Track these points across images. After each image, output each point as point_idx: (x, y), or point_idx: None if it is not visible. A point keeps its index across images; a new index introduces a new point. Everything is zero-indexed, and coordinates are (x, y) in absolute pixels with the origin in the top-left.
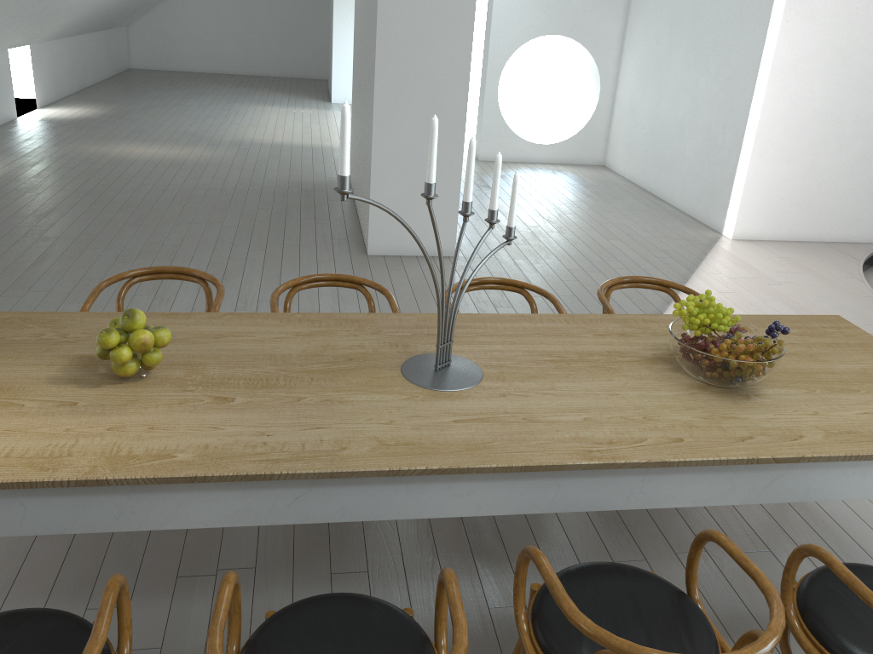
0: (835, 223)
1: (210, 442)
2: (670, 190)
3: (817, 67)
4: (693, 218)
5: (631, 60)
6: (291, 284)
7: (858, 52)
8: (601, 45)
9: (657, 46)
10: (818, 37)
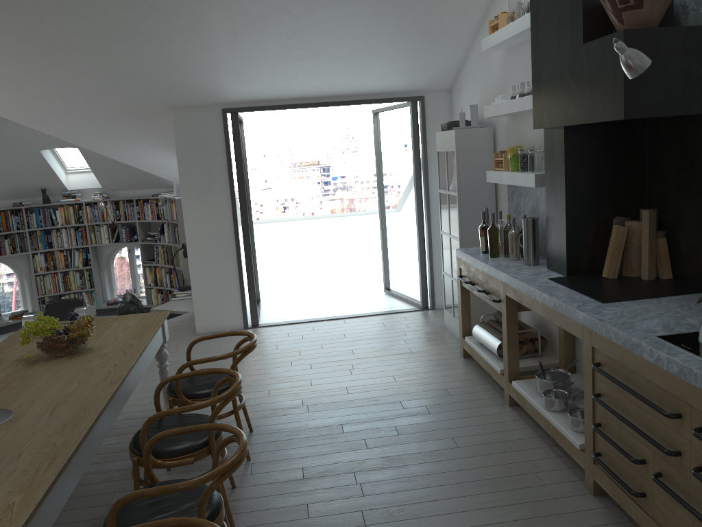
0: None
1: (4, 491)
2: None
3: None
4: None
5: None
6: None
7: None
8: None
9: None
10: None
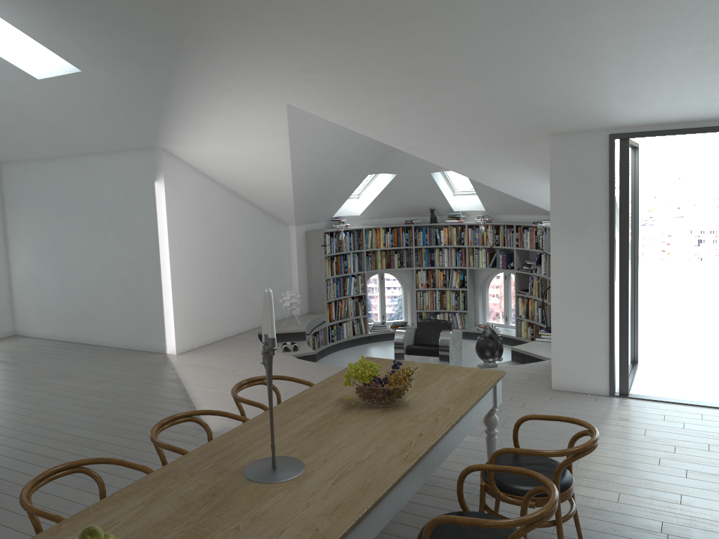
0: (230, 323)
1: None
2: (102, 335)
3: (193, 227)
4: (135, 350)
5: (20, 244)
6: (28, 492)
7: (211, 214)
8: None
9: (49, 230)
10: (188, 208)
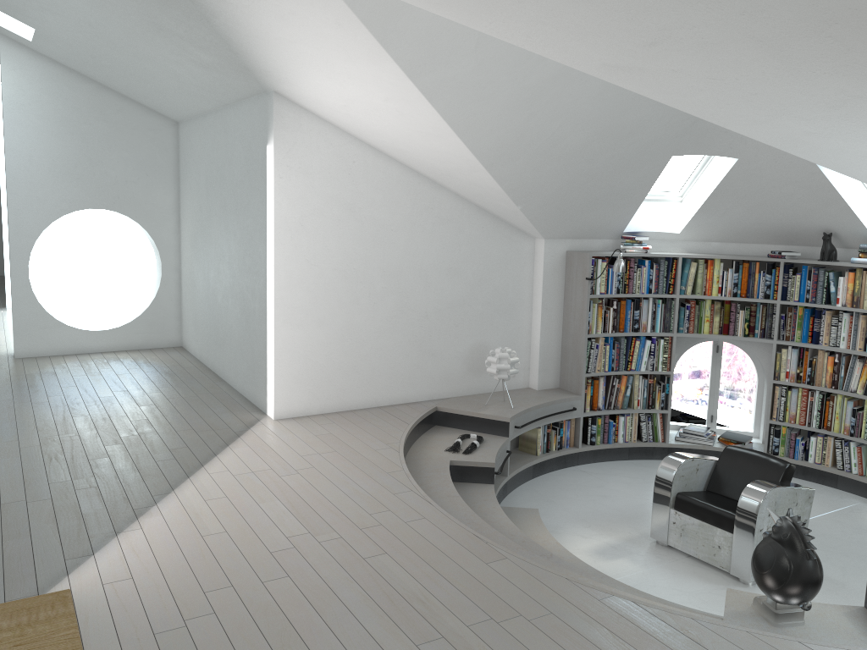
0: (390, 384)
1: None
2: (227, 368)
3: (327, 223)
4: (245, 398)
5: (187, 230)
6: None
7: (368, 205)
8: (154, 217)
9: (201, 213)
10: (320, 191)
